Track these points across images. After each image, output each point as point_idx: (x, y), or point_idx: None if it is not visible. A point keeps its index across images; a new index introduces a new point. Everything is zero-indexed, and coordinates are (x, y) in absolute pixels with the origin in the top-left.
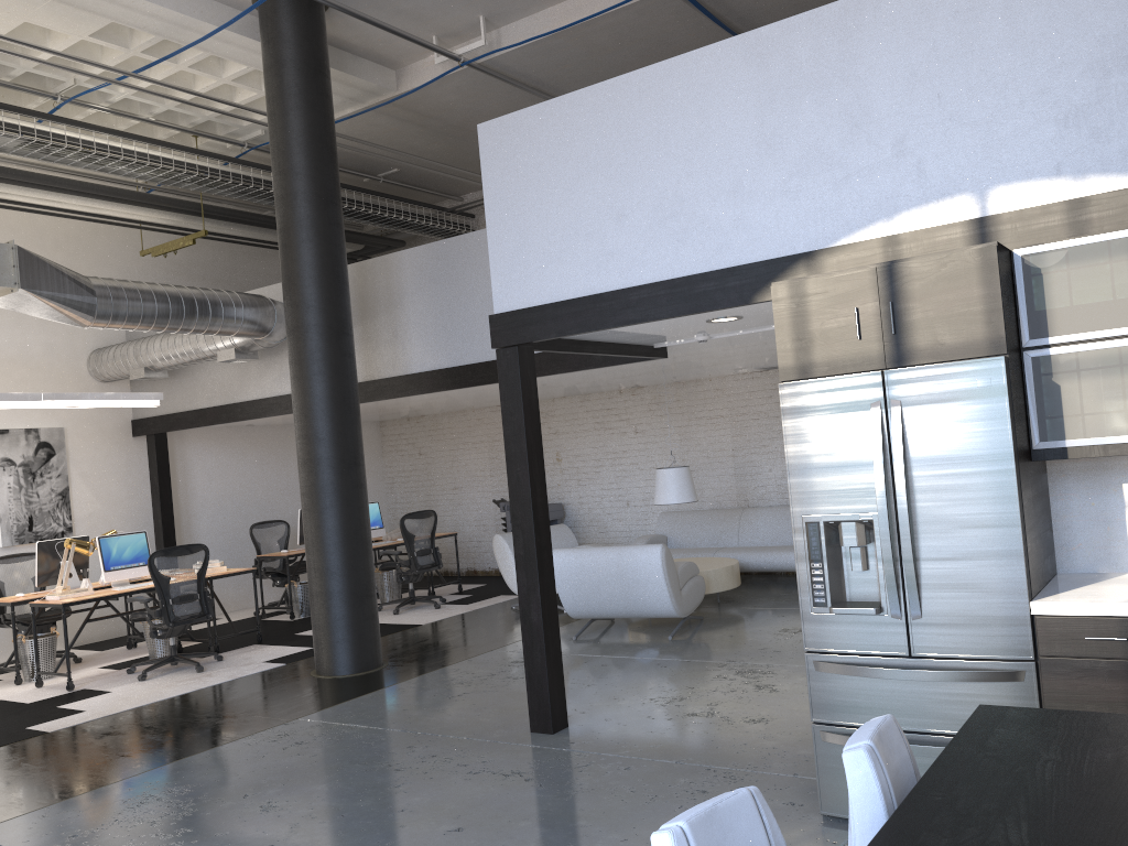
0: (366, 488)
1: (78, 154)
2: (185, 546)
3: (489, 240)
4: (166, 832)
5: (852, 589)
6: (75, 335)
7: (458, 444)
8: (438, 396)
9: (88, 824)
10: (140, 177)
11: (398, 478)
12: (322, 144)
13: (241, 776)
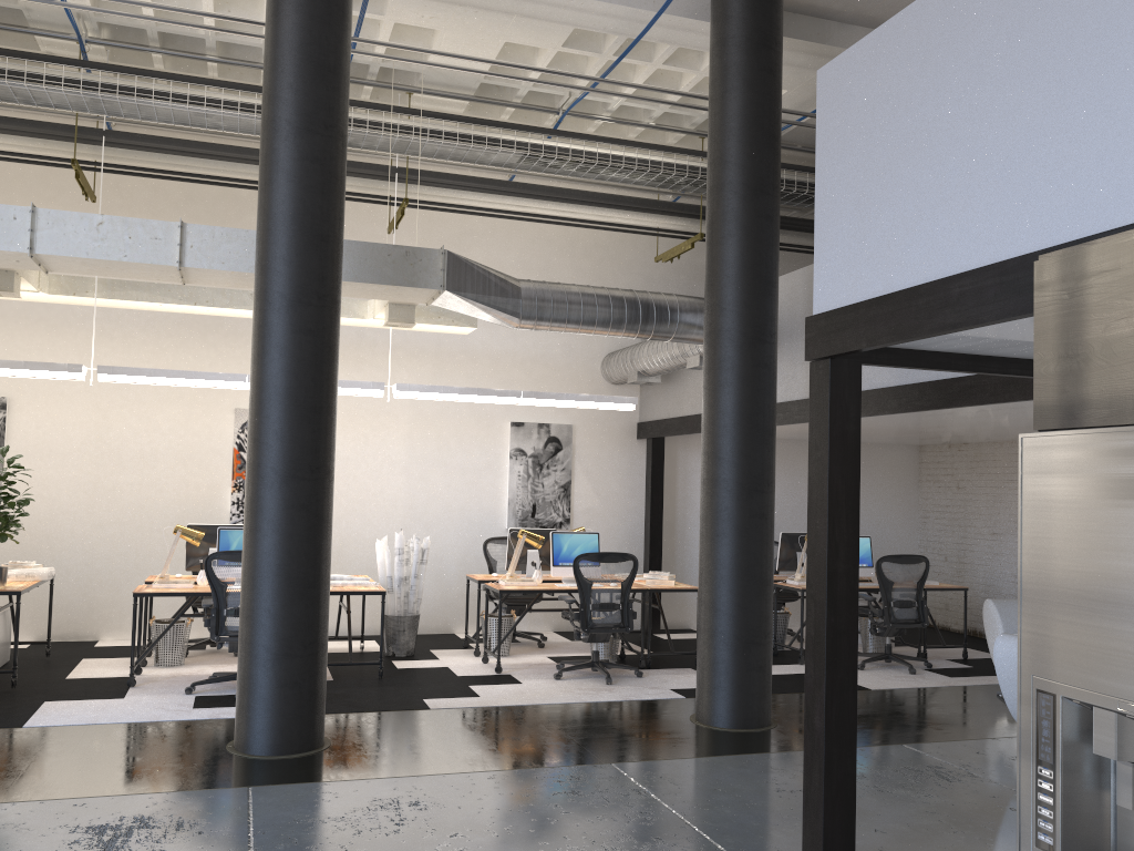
0: (769, 519)
1: (569, 164)
2: (611, 554)
3: (816, 220)
4: (351, 847)
5: (1121, 838)
6: (593, 338)
7: (1002, 481)
8: (928, 420)
9: (322, 812)
10: (636, 183)
11: (932, 513)
12: (756, 127)
13: (482, 810)
